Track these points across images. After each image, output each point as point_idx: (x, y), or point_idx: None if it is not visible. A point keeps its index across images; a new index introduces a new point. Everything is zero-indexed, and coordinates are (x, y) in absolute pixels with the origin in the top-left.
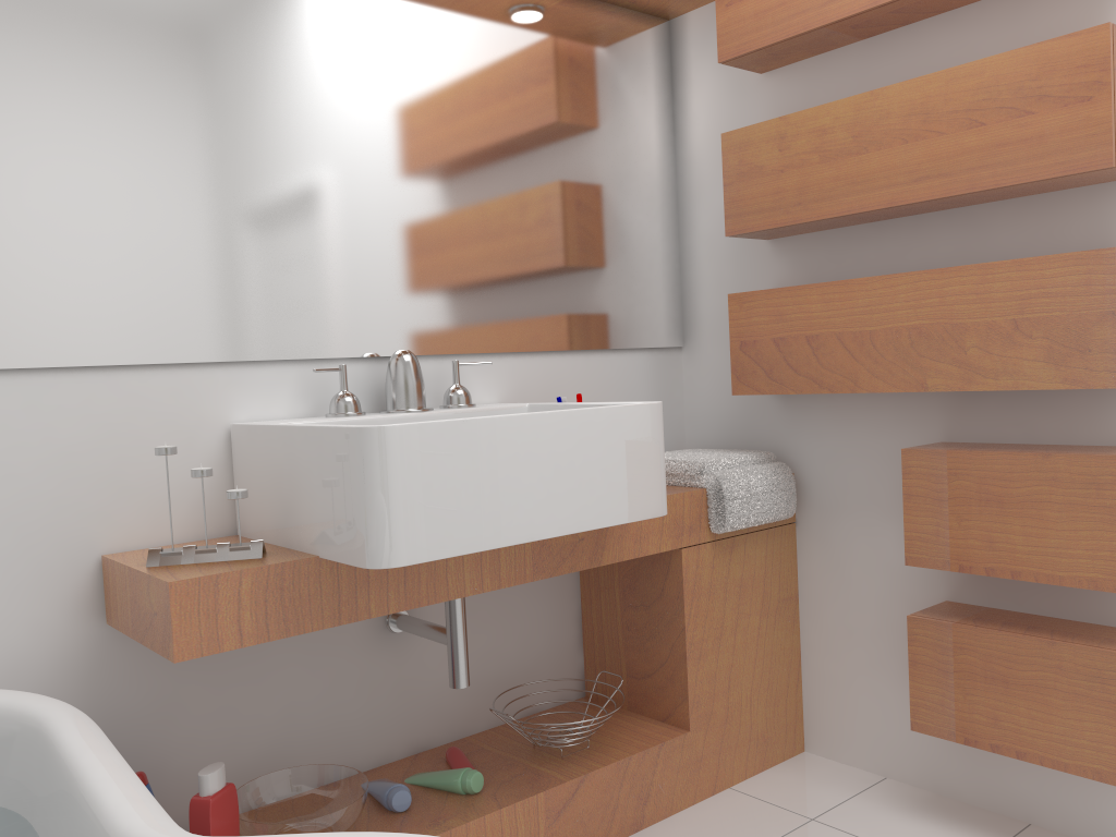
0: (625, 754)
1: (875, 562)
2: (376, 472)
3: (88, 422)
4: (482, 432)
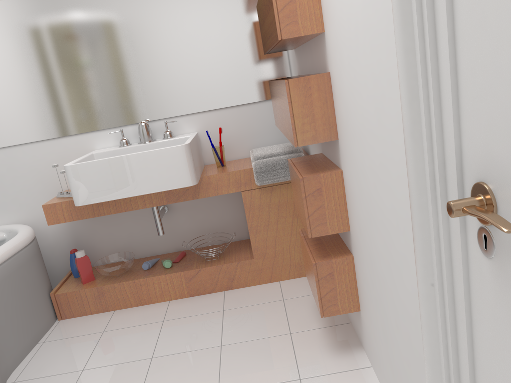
0: (222, 263)
1: None
2: (68, 179)
3: (55, 154)
4: (102, 164)
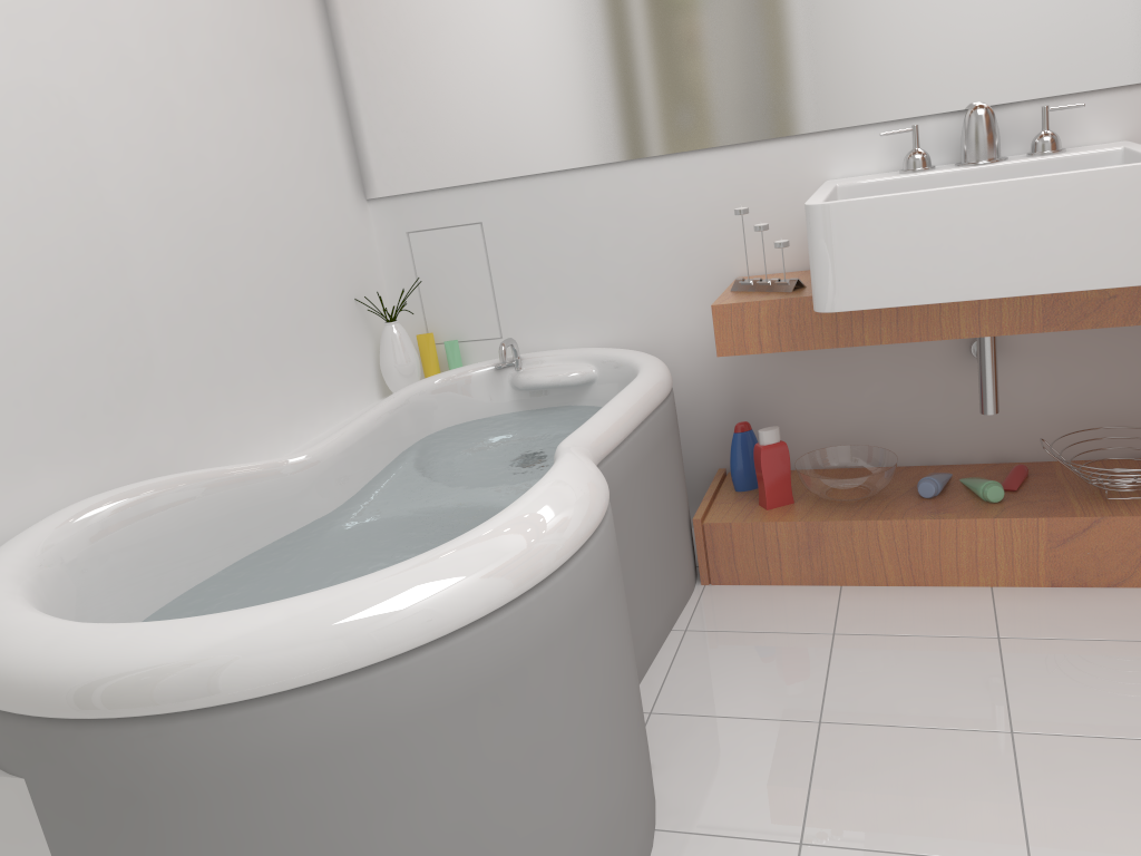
0: None
1: None
2: (813, 240)
3: (725, 185)
4: (913, 205)
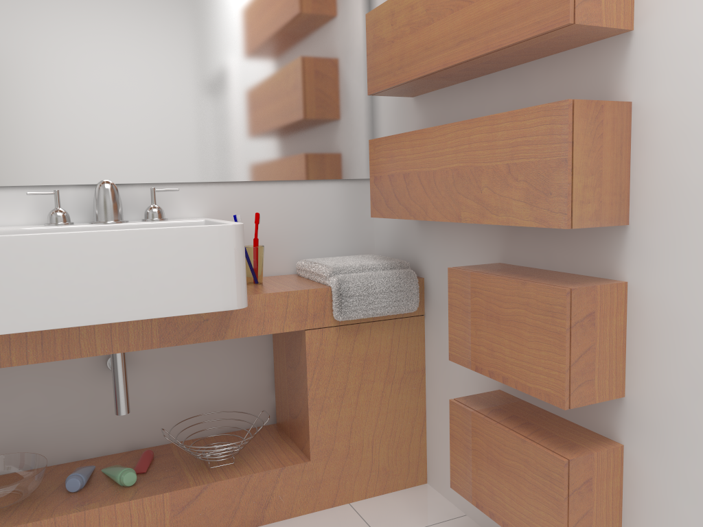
0: (249, 472)
1: None
2: None
3: None
4: (51, 244)
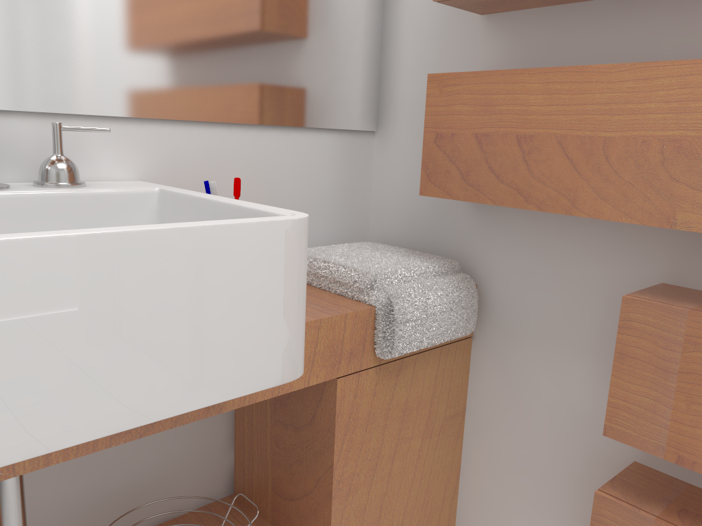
0: None
1: (556, 399)
2: None
3: None
4: None
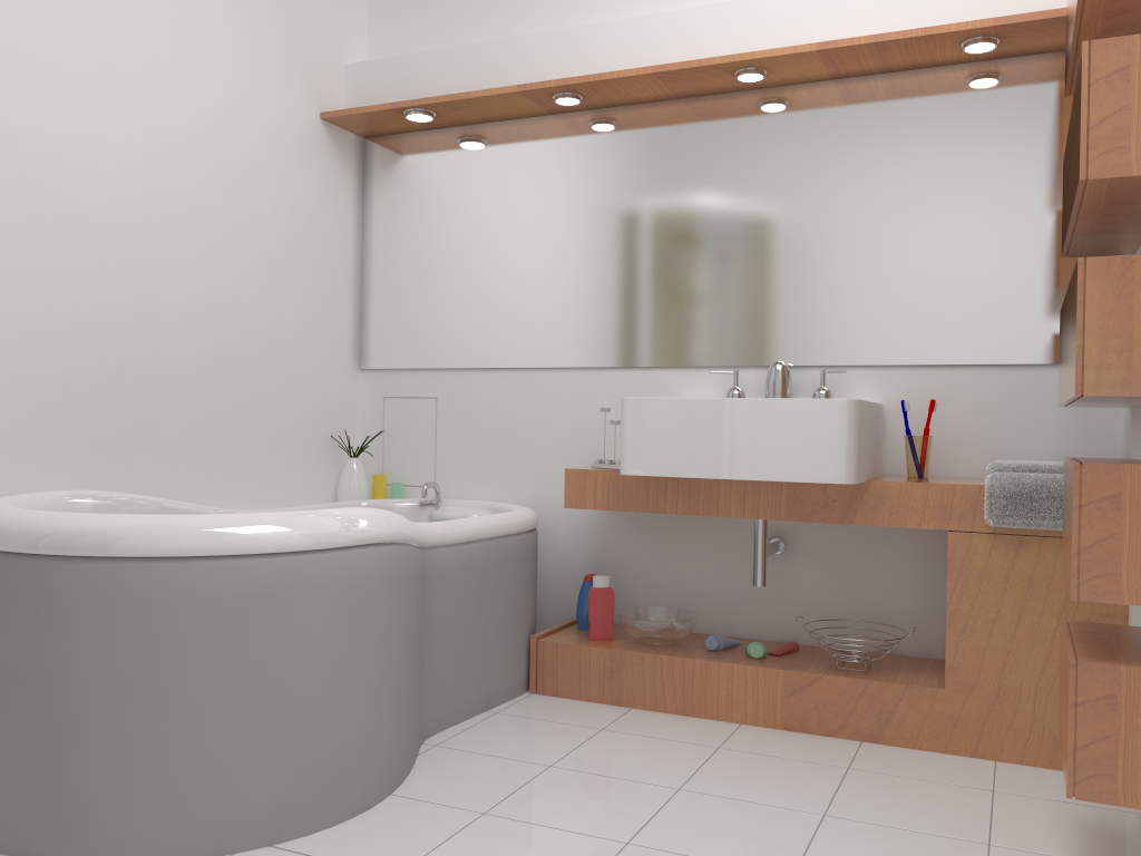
0: (870, 679)
1: None
2: (622, 422)
3: (609, 395)
4: (686, 406)
